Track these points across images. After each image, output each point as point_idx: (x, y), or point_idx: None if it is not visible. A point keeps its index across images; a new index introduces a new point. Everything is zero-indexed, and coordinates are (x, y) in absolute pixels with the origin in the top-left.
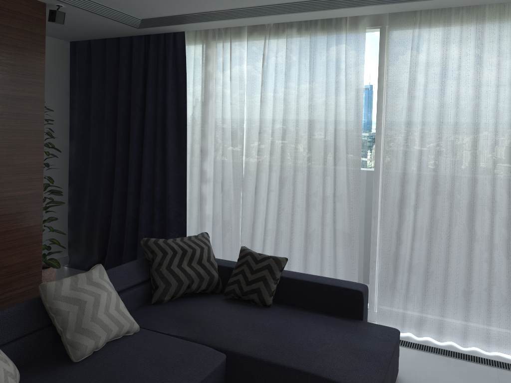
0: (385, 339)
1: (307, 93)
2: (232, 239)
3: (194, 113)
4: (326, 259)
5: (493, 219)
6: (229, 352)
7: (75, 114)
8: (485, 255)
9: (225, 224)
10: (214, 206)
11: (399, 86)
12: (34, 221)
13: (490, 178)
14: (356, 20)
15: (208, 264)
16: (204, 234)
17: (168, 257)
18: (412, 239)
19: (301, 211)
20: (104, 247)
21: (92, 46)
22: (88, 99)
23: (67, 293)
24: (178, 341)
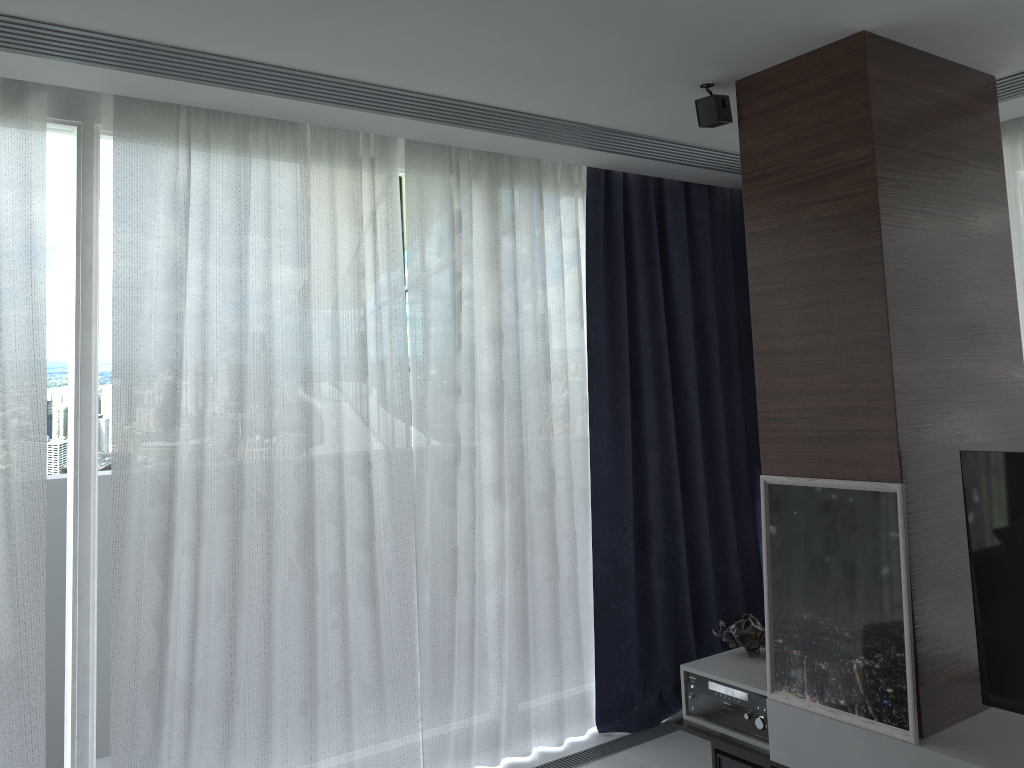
0: None
1: None
2: None
3: None
4: None
5: (345, 536)
6: None
7: None
8: (332, 614)
9: None
10: None
11: (145, 266)
12: None
13: (333, 457)
14: (22, 93)
15: None
16: None
17: None
18: (193, 623)
19: None
20: None
21: None
22: None
23: None
24: None
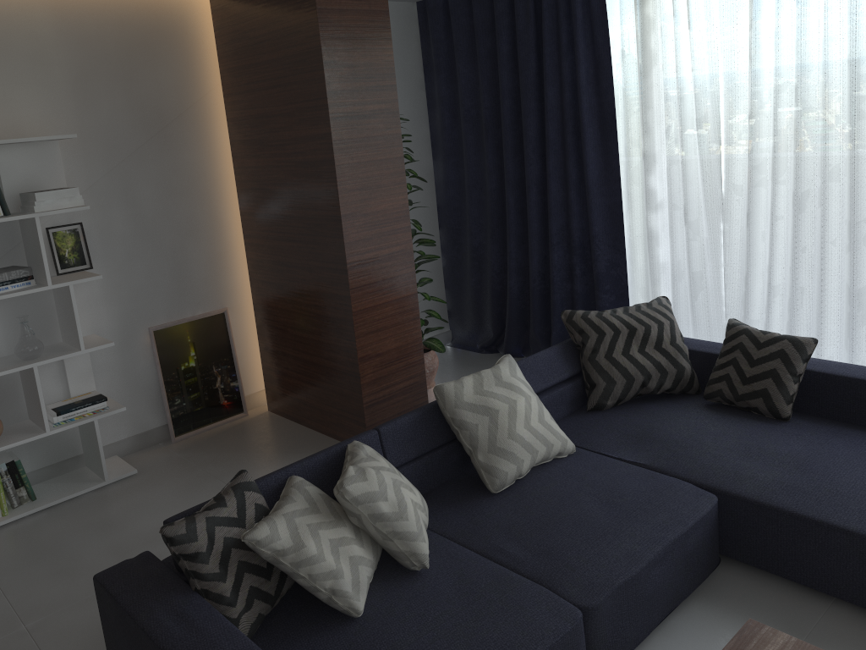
0: None
1: (845, 31)
2: (709, 302)
3: (627, 95)
4: None
5: None
6: (723, 493)
7: (436, 117)
8: None
9: (695, 278)
10: (674, 249)
11: None
12: (406, 290)
13: None
14: None
15: (673, 349)
16: (661, 299)
17: (607, 340)
18: None
19: (840, 252)
20: (500, 317)
21: (449, 3)
22: (453, 91)
23: (471, 399)
24: (637, 471)
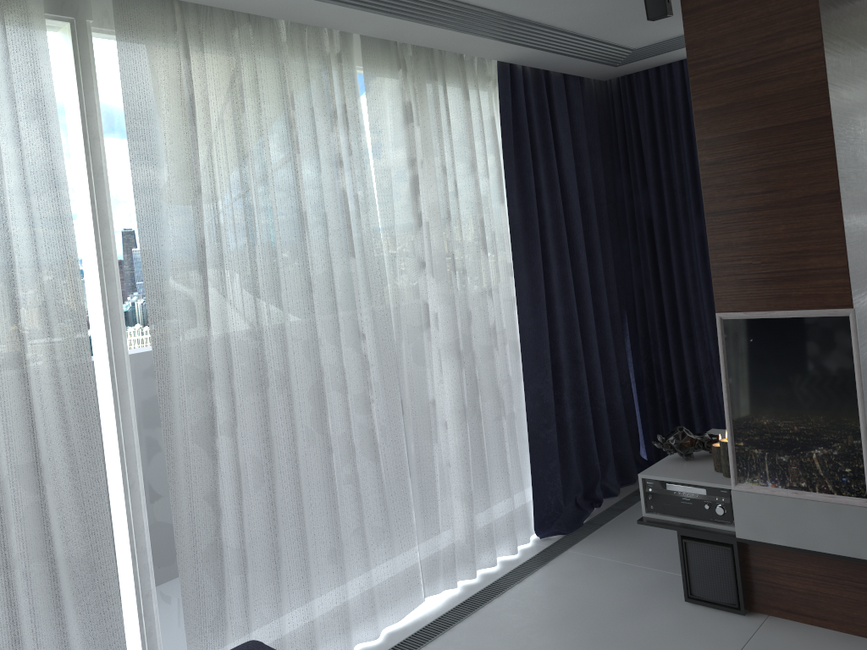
0: None
1: None
2: None
3: None
4: None
5: (349, 402)
6: None
7: None
8: (344, 471)
9: None
10: None
11: (159, 163)
12: None
13: (333, 333)
14: None
15: None
16: None
17: None
18: (239, 496)
19: None
20: None
21: None
22: None
23: None
24: None
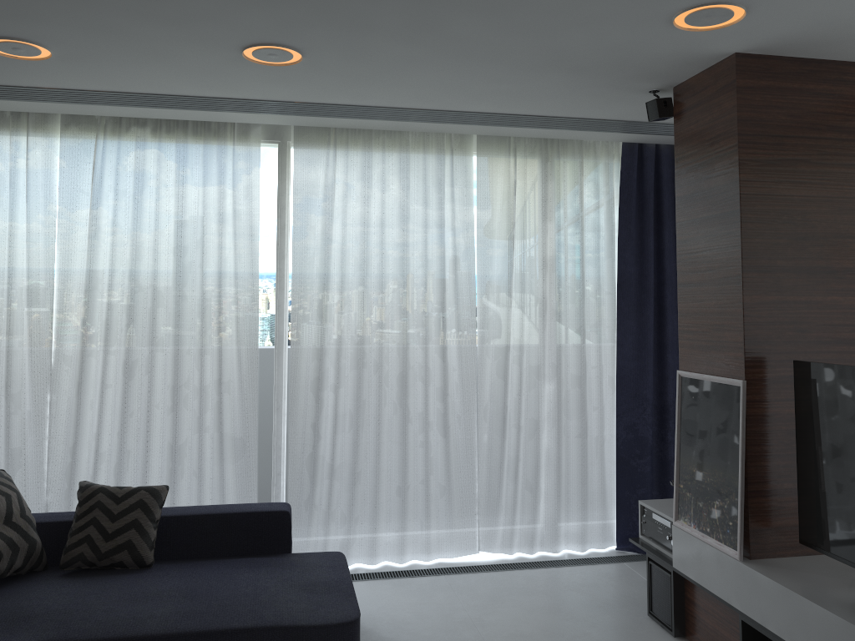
0: (333, 565)
1: (171, 228)
2: (28, 480)
3: None
4: (206, 484)
5: (428, 391)
6: (129, 639)
7: None
8: (420, 438)
9: (14, 455)
10: None
11: (310, 223)
12: None
13: (422, 341)
14: (247, 129)
15: (24, 522)
16: (2, 472)
17: None
18: (334, 431)
19: (162, 414)
20: None
21: None
22: None
23: None
24: None
